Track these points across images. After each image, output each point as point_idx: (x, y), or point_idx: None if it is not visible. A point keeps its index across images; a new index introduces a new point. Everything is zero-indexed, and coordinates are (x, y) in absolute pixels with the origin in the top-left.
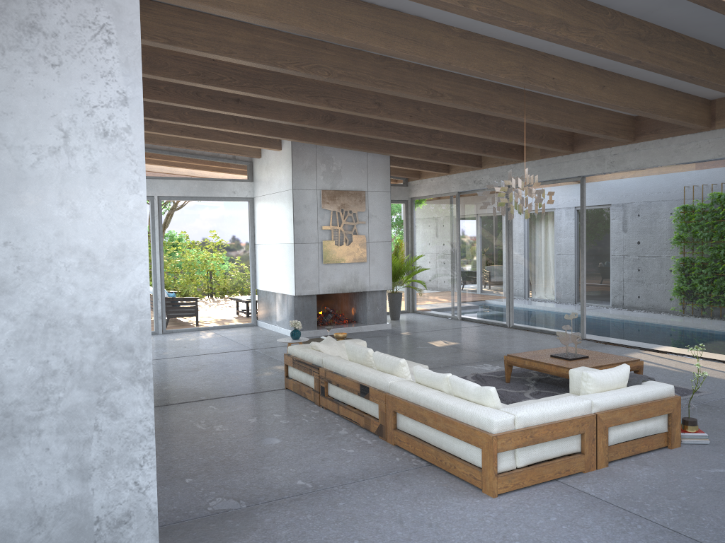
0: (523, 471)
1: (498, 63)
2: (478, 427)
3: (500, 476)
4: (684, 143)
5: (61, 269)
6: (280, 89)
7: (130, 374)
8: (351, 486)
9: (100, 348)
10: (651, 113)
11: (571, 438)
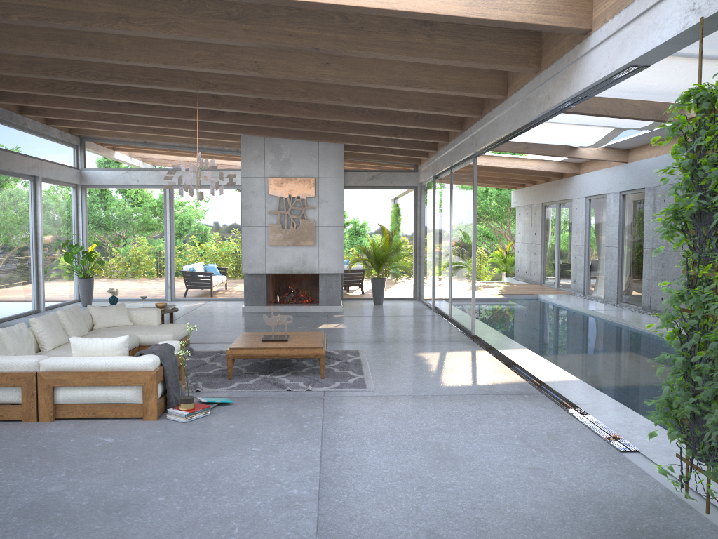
0: None
1: (185, 55)
2: None
3: None
4: (499, 115)
5: None
6: (118, 92)
7: None
8: None
9: None
10: (402, 86)
11: (11, 389)
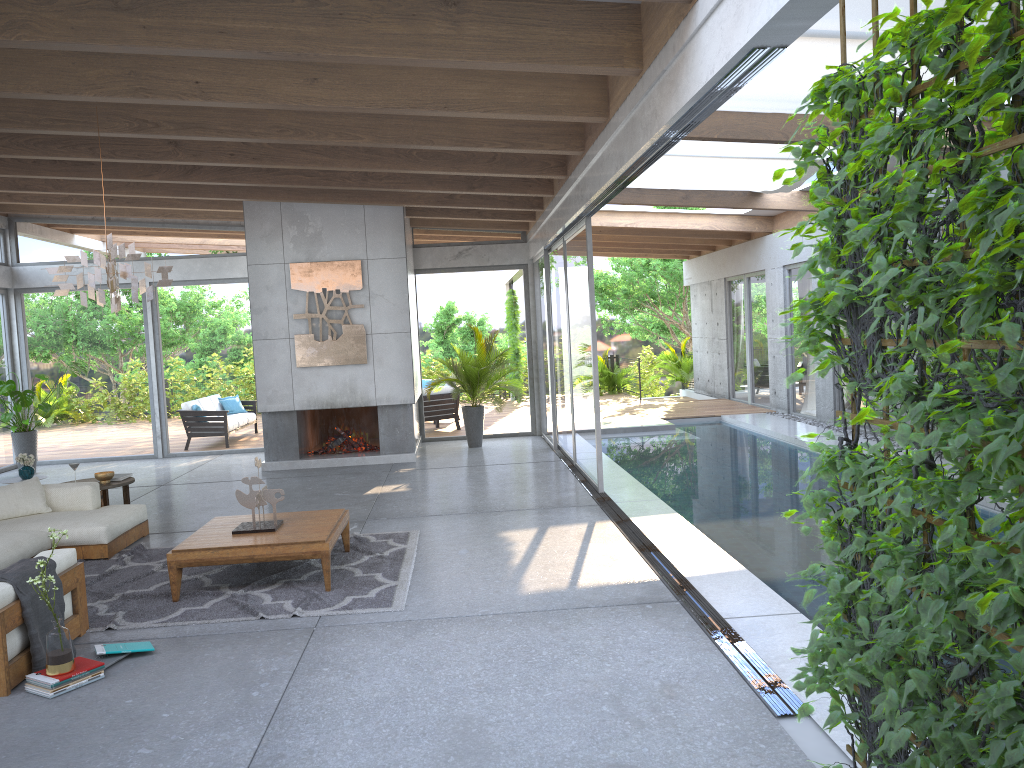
0: None
1: (80, 76)
2: None
3: None
4: (603, 148)
5: None
6: (19, 143)
7: None
8: None
9: None
10: (439, 110)
11: None
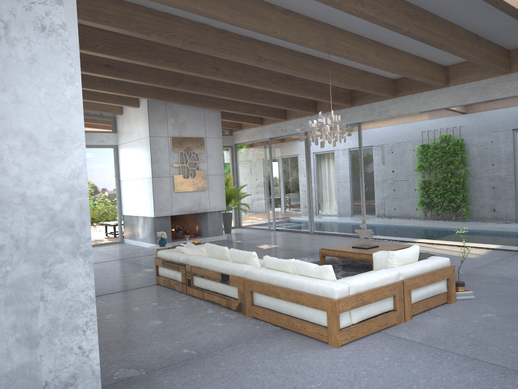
0: (357, 326)
1: (309, 34)
2: (323, 295)
3: (342, 331)
4: (429, 96)
5: (5, 150)
6: (142, 55)
7: (72, 248)
8: (227, 350)
9: (43, 224)
10: (410, 74)
11: (387, 299)
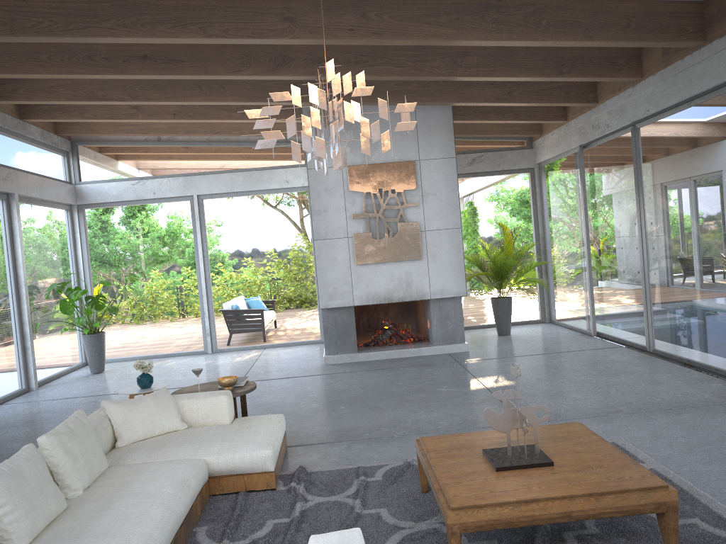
0: None
1: None
2: None
3: None
4: None
5: None
6: (125, 24)
7: None
8: None
9: None
10: None
11: None
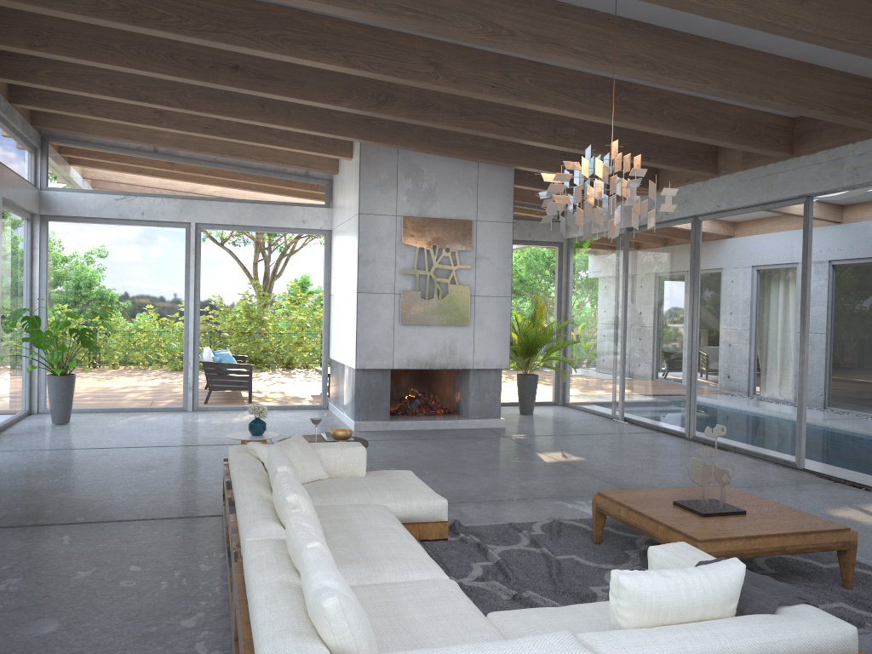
0: None
1: None
2: None
3: None
4: None
5: None
6: (263, 36)
7: None
8: None
9: None
10: None
11: None
